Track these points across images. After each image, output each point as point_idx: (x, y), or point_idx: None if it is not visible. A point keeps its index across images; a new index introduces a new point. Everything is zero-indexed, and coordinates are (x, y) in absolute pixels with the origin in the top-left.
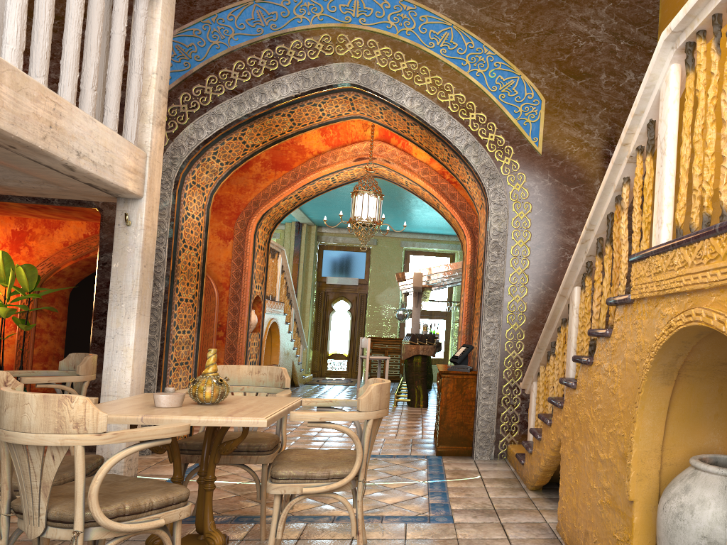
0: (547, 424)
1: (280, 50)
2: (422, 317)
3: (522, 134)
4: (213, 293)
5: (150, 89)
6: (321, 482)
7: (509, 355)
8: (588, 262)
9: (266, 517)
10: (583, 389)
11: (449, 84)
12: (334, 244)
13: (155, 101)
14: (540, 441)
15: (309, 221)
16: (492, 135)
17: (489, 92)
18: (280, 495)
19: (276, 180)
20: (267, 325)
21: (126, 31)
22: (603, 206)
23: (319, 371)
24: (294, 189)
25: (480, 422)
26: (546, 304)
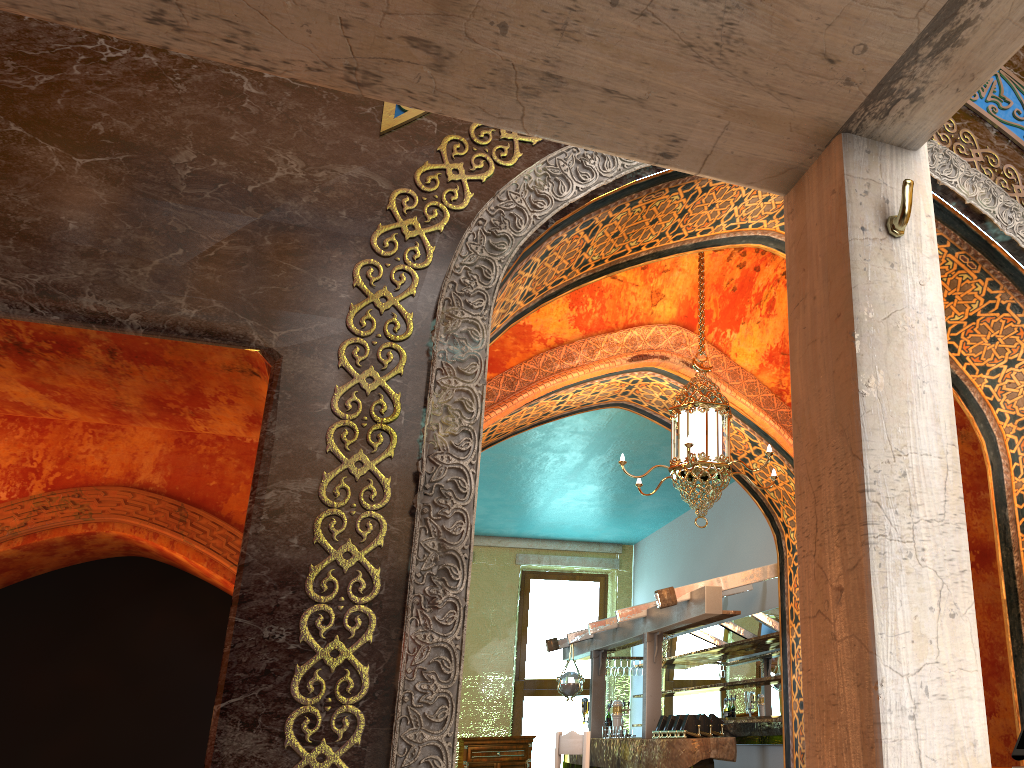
0: None
1: None
2: (555, 693)
3: None
4: None
5: None
6: None
7: None
8: None
9: None
10: None
11: (1011, 167)
12: None
13: None
14: None
15: None
16: None
17: None
18: None
19: None
20: None
21: None
22: None
23: None
24: (510, 408)
25: None
26: None
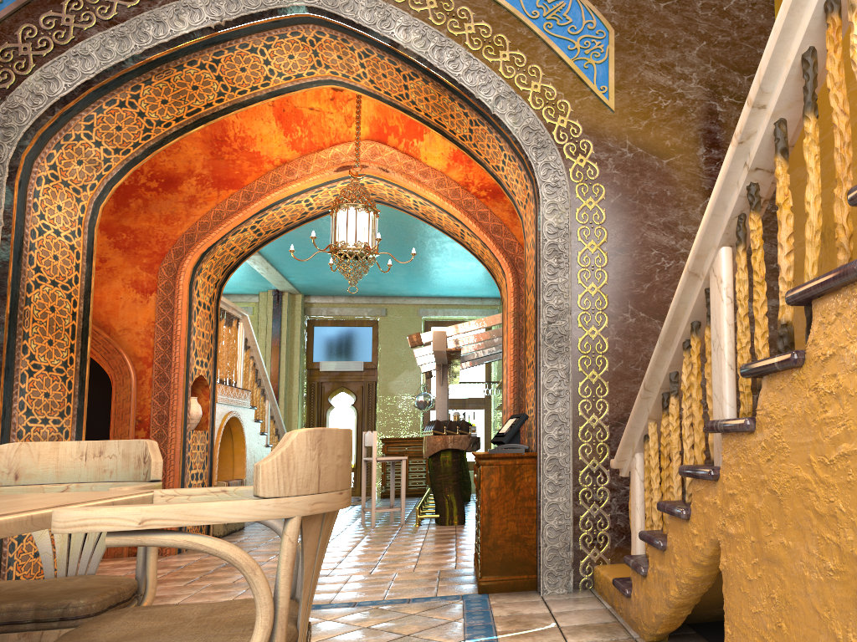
0: (683, 516)
1: None
2: (453, 408)
3: (582, 82)
4: (127, 373)
5: None
6: None
7: (586, 423)
8: (753, 184)
9: None
10: (779, 425)
11: (465, 8)
12: (329, 318)
13: None
14: (665, 552)
15: (292, 287)
16: (537, 84)
17: (528, 20)
18: None
19: (220, 203)
20: (221, 421)
21: None
22: (793, 40)
23: None
24: (247, 214)
25: (547, 533)
26: (638, 338)
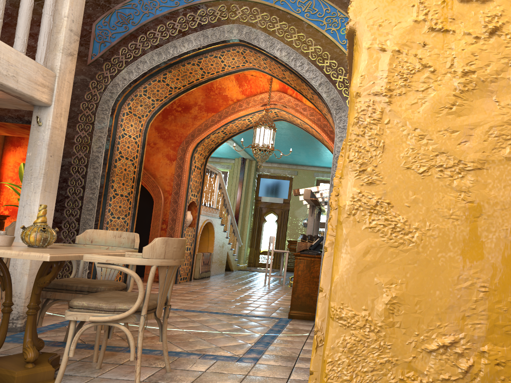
0: None
1: (190, 16)
2: None
3: None
4: (160, 197)
5: (62, 28)
6: (108, 313)
7: None
8: None
9: (115, 347)
10: None
11: (310, 39)
12: (268, 174)
13: (65, 37)
14: None
15: (250, 157)
16: (341, 77)
17: (340, 45)
18: (75, 321)
19: (207, 119)
20: (202, 223)
21: (88, 6)
22: None
23: (253, 263)
24: (219, 125)
25: None
26: None
